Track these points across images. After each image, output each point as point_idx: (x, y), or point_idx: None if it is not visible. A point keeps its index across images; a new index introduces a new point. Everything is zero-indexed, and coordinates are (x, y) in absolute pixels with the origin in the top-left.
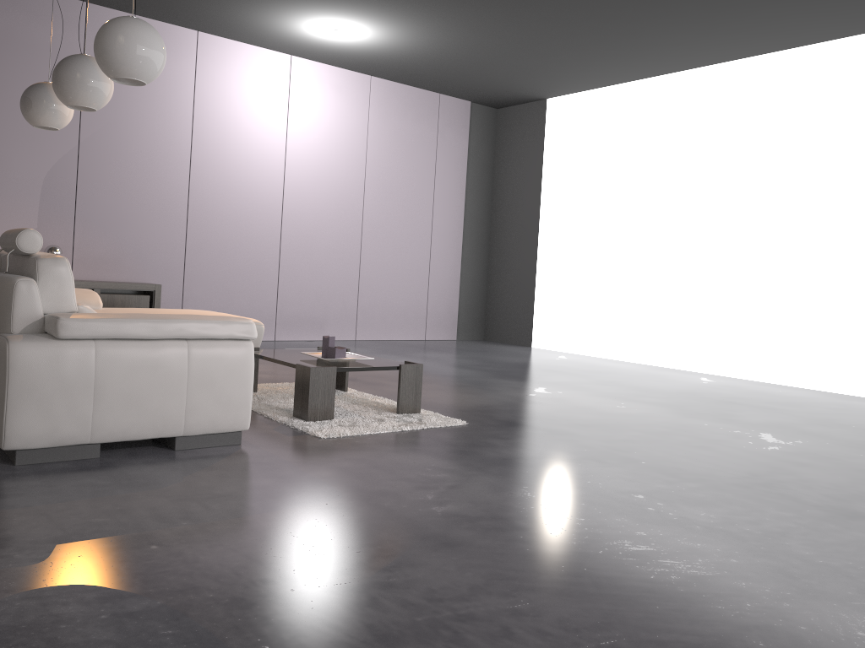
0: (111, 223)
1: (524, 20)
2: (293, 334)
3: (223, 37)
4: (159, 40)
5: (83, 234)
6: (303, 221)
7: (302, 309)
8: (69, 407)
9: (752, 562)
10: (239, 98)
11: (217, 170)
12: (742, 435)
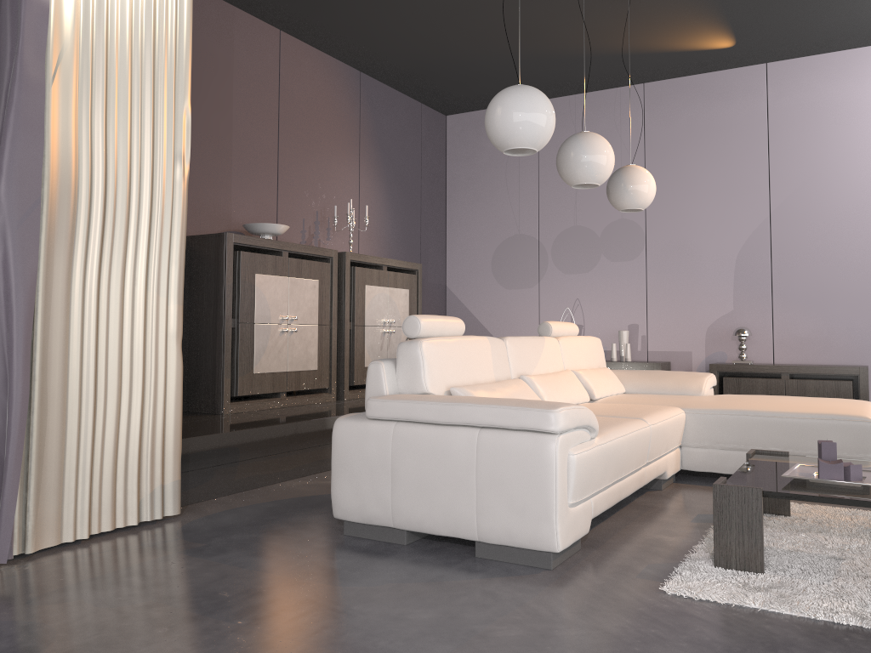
0: (814, 296)
1: None
2: None
3: None
4: (527, 100)
5: (782, 313)
6: None
7: None
8: (372, 486)
9: None
10: None
11: None
12: None
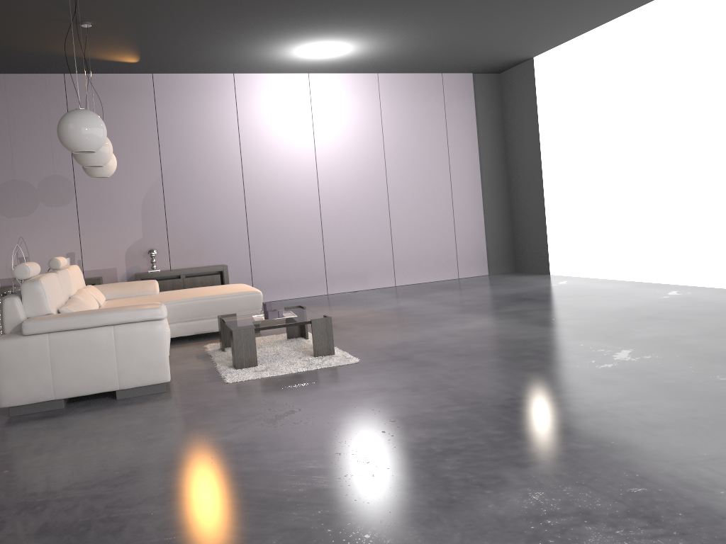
0: (192, 225)
1: (455, 9)
2: (342, 288)
3: (253, 73)
4: (94, 121)
5: (173, 237)
6: (337, 199)
7: (346, 267)
8: (36, 377)
9: (386, 476)
10: (272, 115)
11: (263, 172)
12: (597, 354)
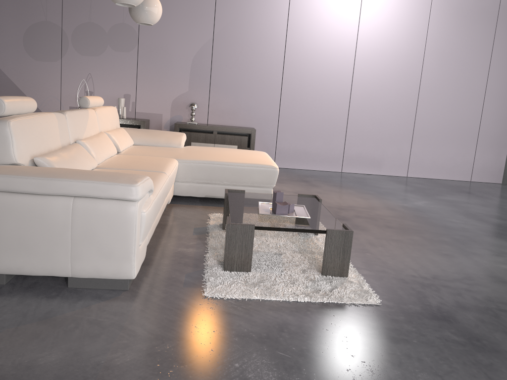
0: (232, 87)
1: None
2: (356, 168)
3: None
4: None
5: (214, 95)
6: (369, 85)
7: (364, 150)
8: None
9: None
10: None
11: (304, 49)
12: None
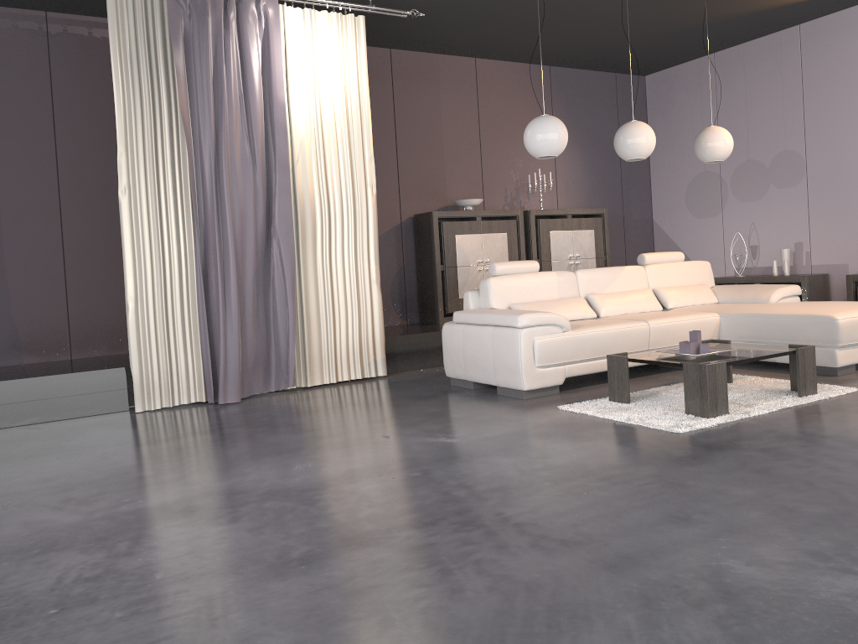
0: None
1: None
2: None
3: None
4: (539, 127)
5: None
6: None
7: None
8: (456, 358)
9: (260, 488)
10: None
11: None
12: (853, 562)
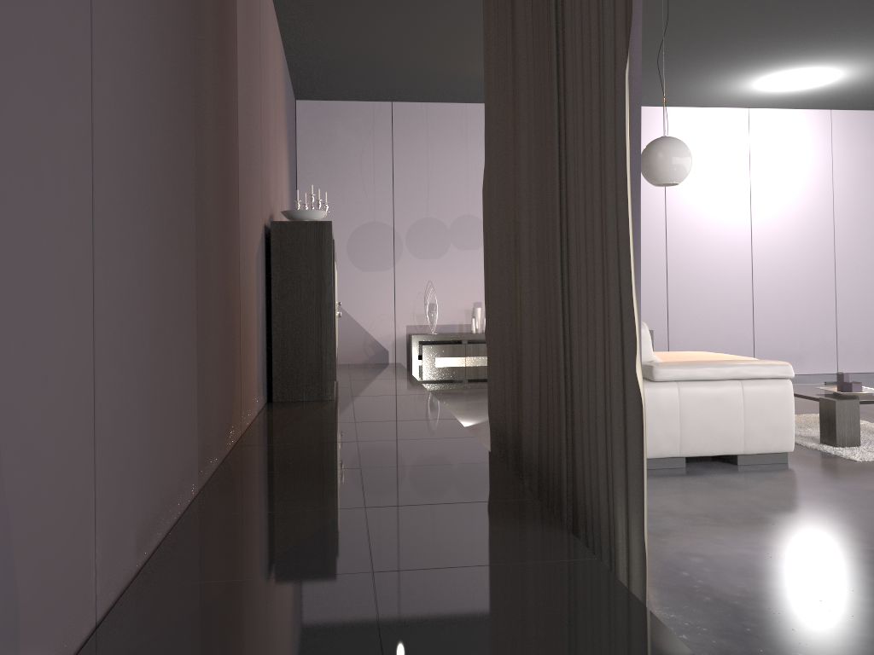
0: None
1: None
2: None
3: (685, 107)
4: (687, 150)
5: None
6: (773, 261)
7: (779, 344)
8: (664, 429)
9: None
10: (703, 157)
11: (689, 224)
12: None
